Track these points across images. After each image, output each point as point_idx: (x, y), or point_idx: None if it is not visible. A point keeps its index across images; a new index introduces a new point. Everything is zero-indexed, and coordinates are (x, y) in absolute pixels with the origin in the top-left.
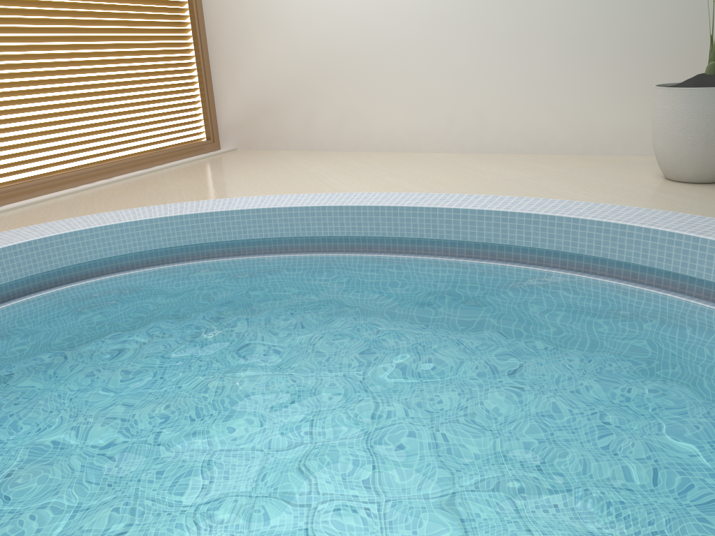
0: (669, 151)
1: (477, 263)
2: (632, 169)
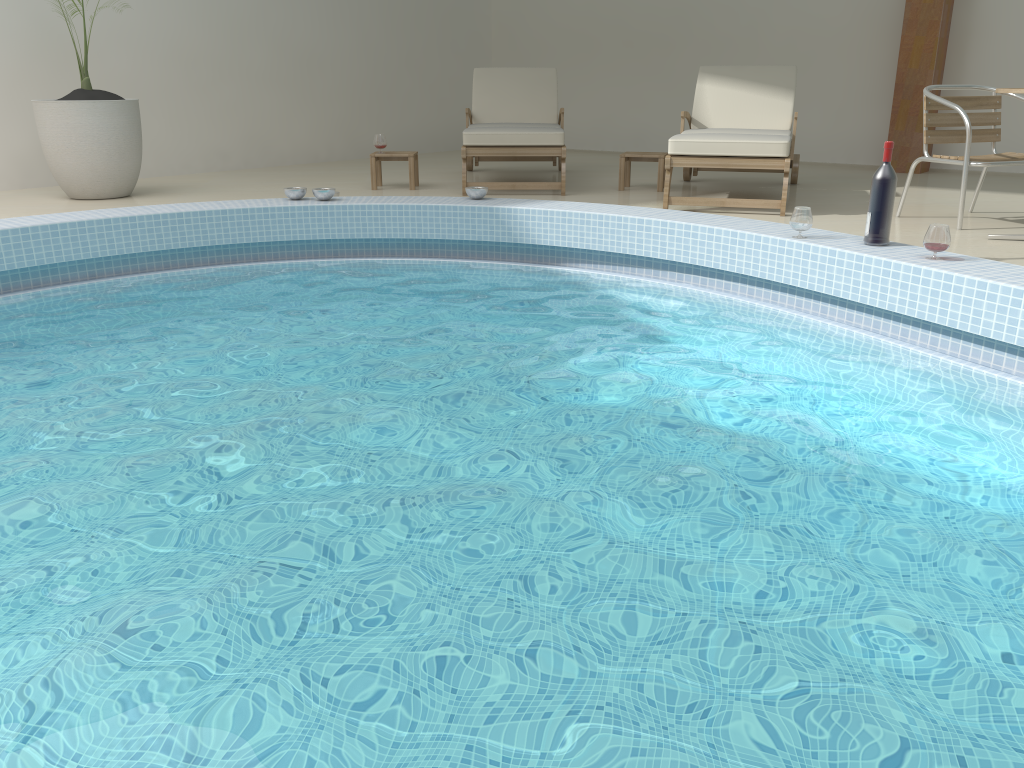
0: (85, 167)
1: (34, 293)
2: (19, 199)
